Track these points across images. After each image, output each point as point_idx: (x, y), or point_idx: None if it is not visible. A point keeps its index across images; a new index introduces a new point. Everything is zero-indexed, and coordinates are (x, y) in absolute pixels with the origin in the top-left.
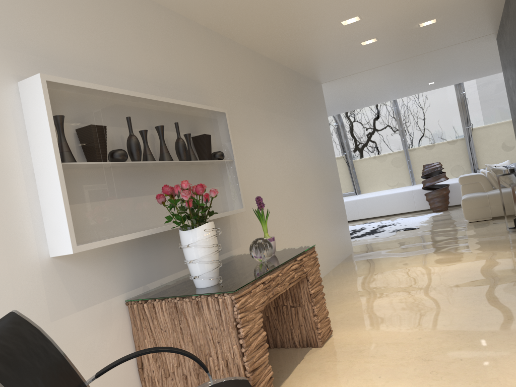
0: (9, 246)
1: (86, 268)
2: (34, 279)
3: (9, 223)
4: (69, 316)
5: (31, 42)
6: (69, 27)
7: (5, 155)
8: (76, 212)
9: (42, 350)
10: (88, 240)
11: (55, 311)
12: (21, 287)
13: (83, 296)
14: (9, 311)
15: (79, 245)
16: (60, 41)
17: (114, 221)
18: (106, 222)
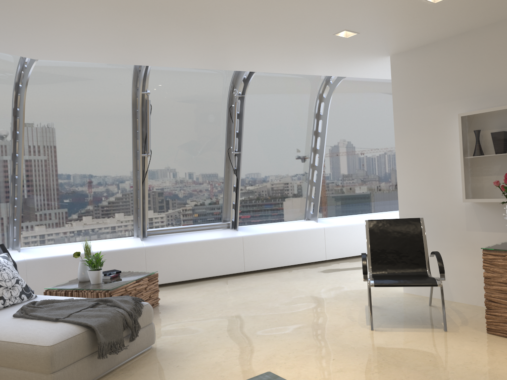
0: (451, 192)
1: (492, 211)
2: (460, 209)
3: (452, 182)
4: (477, 232)
5: (477, 89)
6: (506, 66)
7: (454, 152)
8: (467, 182)
9: (408, 232)
10: (472, 197)
11: (469, 226)
12: (454, 211)
13: (487, 225)
14: (447, 219)
15: (467, 199)
16: (496, 79)
17: (493, 190)
18: (487, 190)
